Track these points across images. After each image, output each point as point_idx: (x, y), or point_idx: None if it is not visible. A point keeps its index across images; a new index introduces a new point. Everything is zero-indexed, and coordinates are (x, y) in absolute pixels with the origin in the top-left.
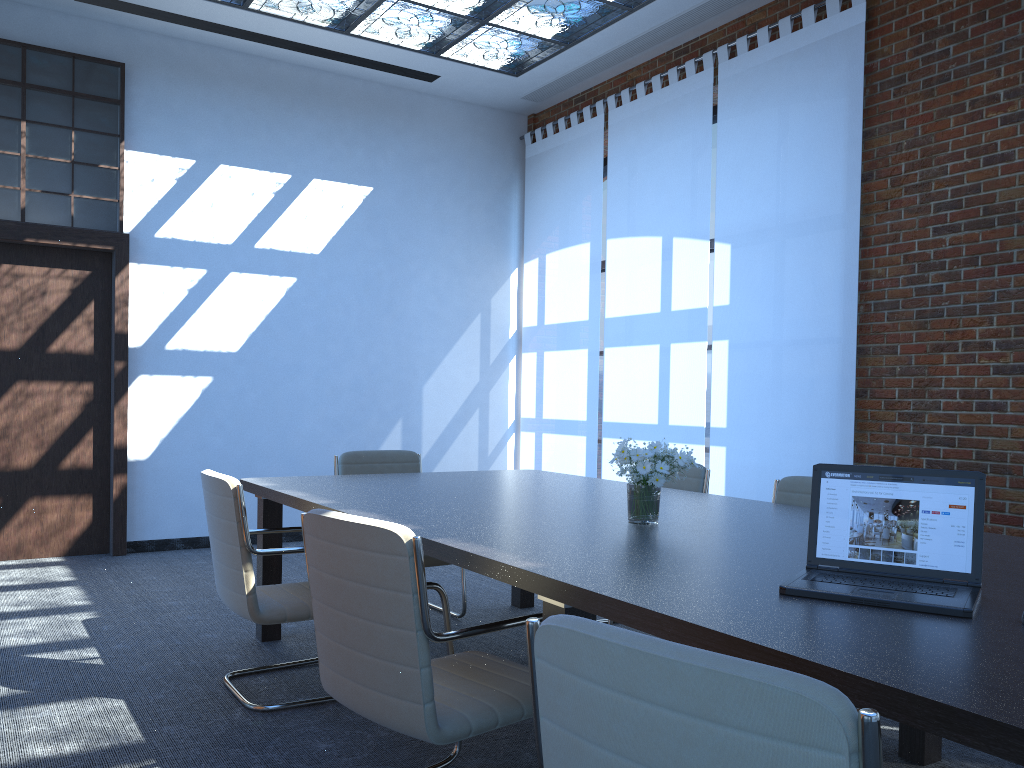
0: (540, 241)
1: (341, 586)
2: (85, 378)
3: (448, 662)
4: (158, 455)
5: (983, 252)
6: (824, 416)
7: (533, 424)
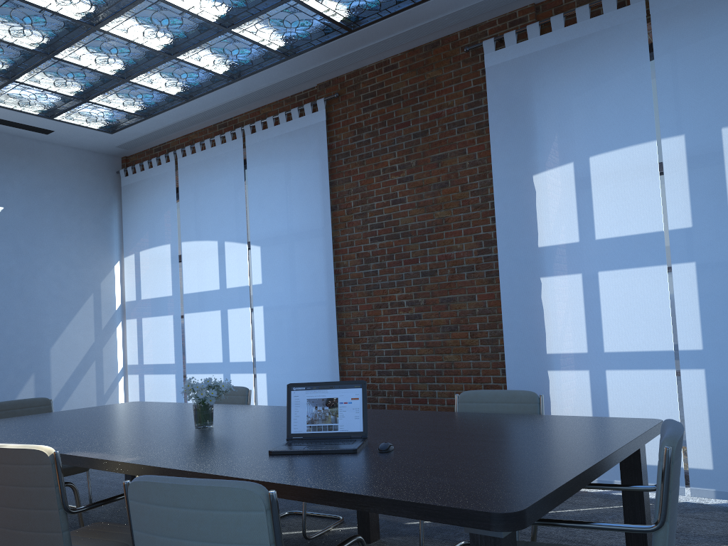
0: (135, 242)
1: (4, 490)
2: None
3: (80, 531)
4: None
5: (396, 252)
6: (321, 349)
7: (137, 369)
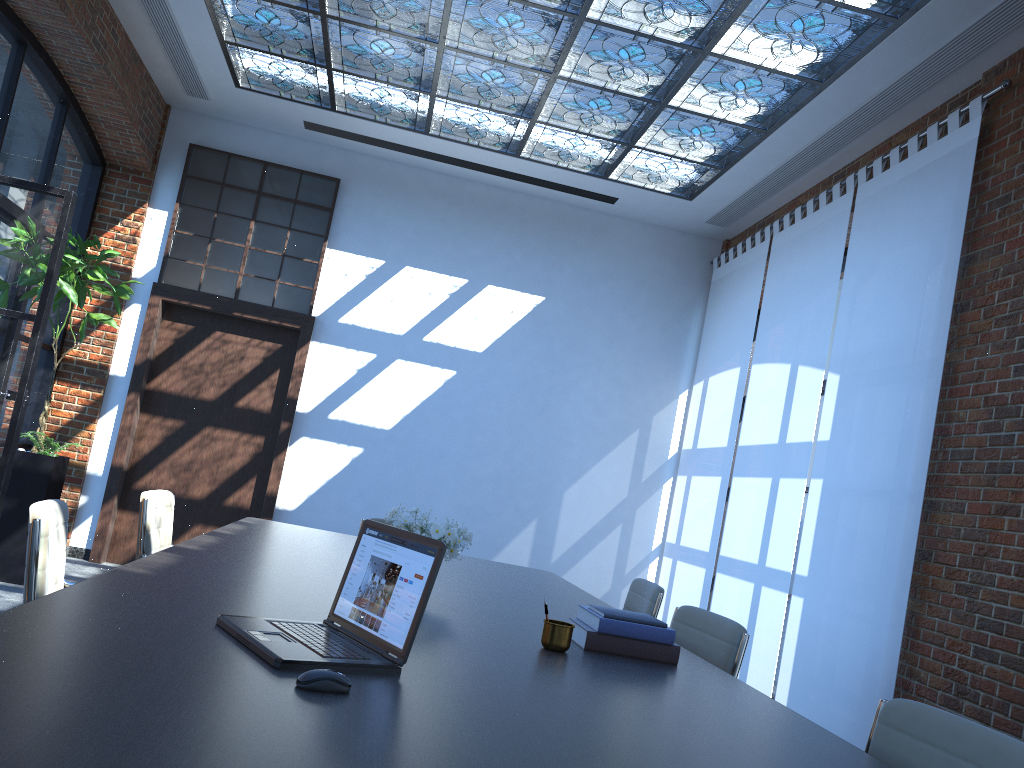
0: (707, 364)
1: None
2: (259, 432)
3: None
4: (303, 509)
5: None
6: (885, 576)
7: (672, 550)
